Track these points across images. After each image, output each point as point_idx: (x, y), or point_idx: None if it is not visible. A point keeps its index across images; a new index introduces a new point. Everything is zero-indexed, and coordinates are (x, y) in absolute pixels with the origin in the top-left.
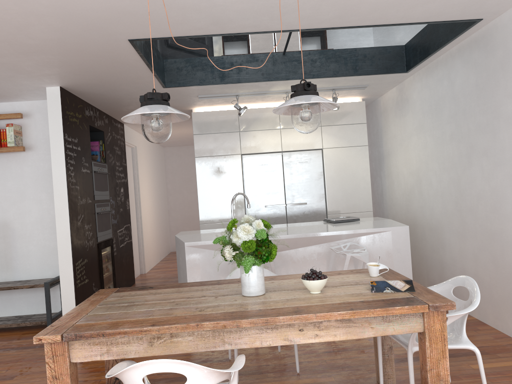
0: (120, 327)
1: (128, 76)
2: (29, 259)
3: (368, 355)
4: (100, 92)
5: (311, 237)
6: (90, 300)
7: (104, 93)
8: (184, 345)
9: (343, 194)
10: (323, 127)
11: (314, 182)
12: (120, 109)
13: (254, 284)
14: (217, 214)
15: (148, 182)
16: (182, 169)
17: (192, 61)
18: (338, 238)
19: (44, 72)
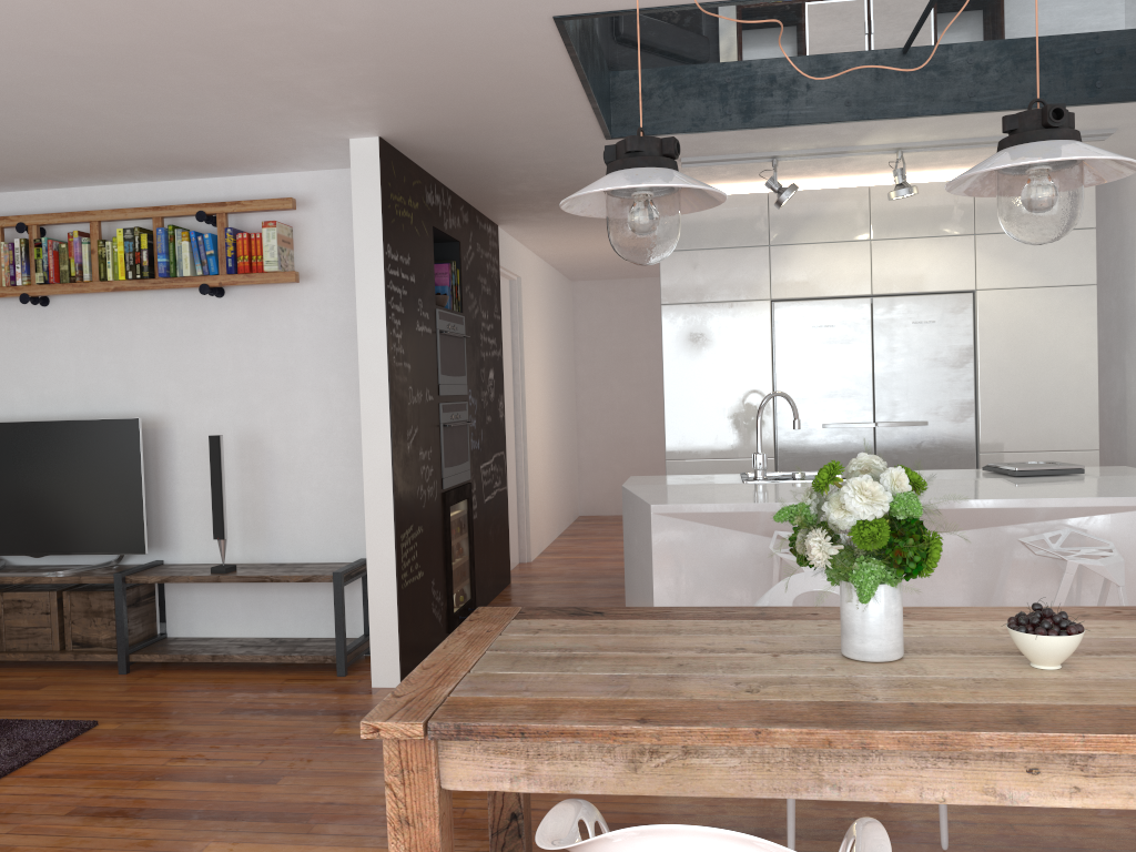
0: (562, 719)
1: (532, 111)
2: (301, 518)
3: (1128, 823)
4: (462, 151)
5: (965, 510)
6: (464, 635)
7: (470, 153)
8: (717, 778)
9: (1022, 404)
10: (981, 237)
11: (950, 373)
12: (497, 192)
13: (880, 632)
14: (708, 440)
15: (541, 358)
16: (611, 331)
17: (677, 75)
18: (1035, 517)
19: (352, 102)
